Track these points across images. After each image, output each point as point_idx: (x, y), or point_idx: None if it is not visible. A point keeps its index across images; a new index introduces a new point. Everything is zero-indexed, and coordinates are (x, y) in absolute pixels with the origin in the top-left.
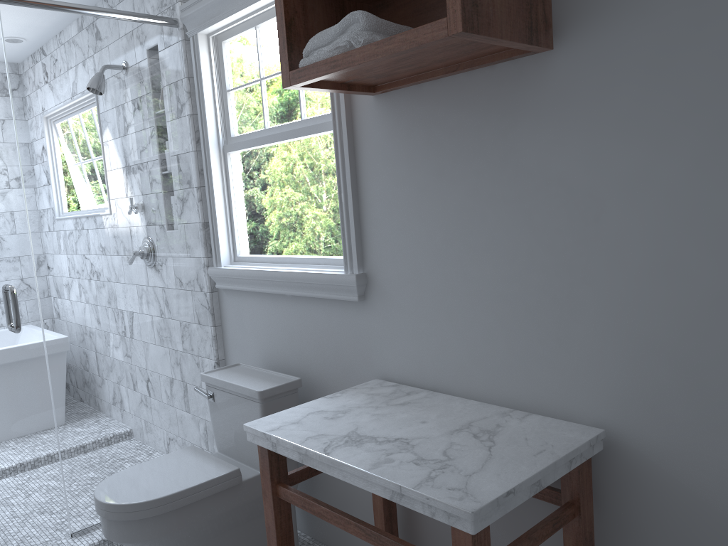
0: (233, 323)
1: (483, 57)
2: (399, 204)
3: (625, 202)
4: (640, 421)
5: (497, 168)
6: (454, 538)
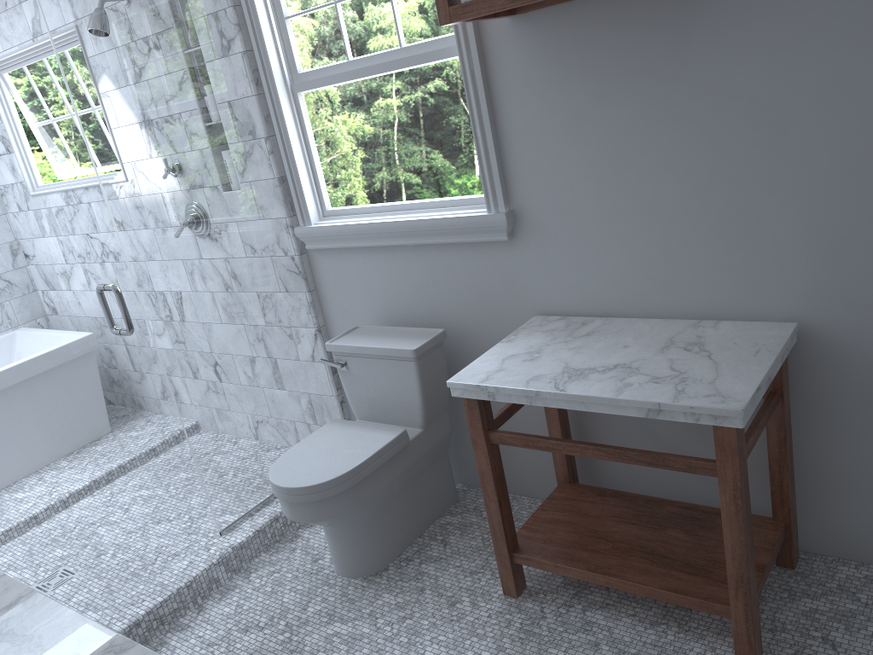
0: (333, 284)
1: None
2: (550, 133)
3: (814, 110)
4: (831, 309)
5: (670, 87)
6: (717, 436)
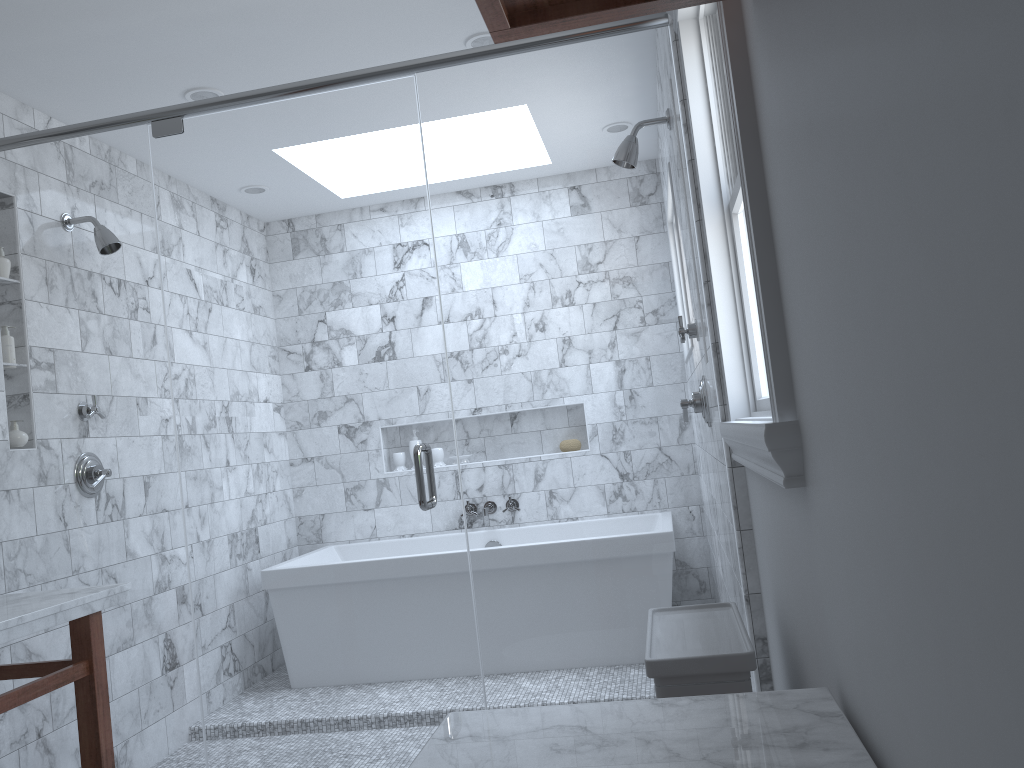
0: (755, 526)
1: None
2: (795, 239)
3: None
4: None
5: (851, 52)
6: None
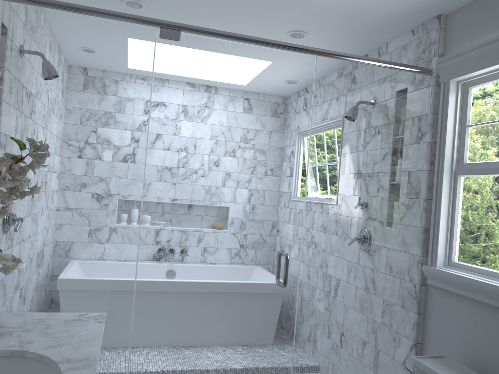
0: (438, 316)
1: None
2: None
3: None
4: None
5: None
6: None
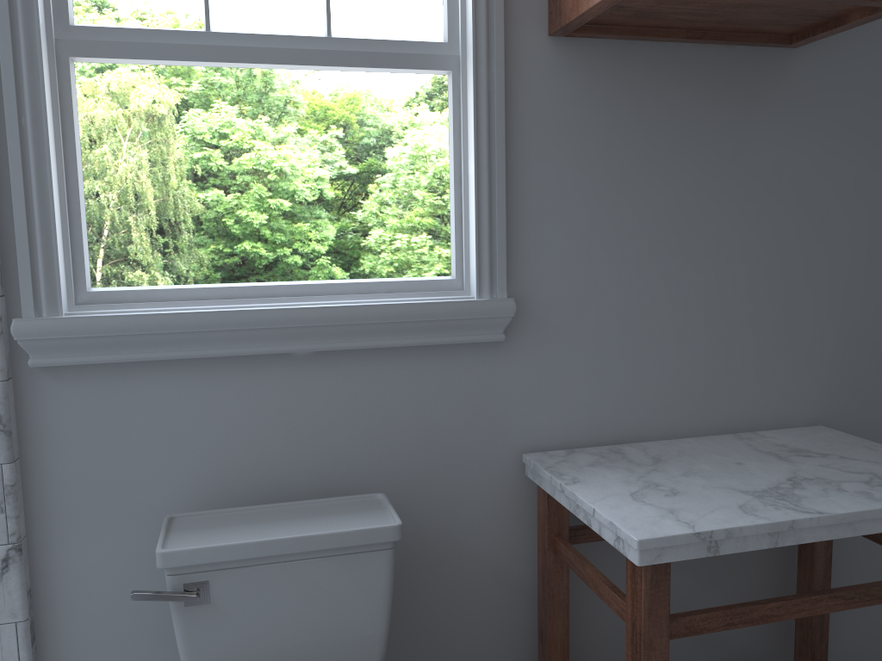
0: (80, 442)
1: (736, 33)
2: (581, 196)
3: (846, 207)
4: (844, 408)
5: (726, 162)
6: None
